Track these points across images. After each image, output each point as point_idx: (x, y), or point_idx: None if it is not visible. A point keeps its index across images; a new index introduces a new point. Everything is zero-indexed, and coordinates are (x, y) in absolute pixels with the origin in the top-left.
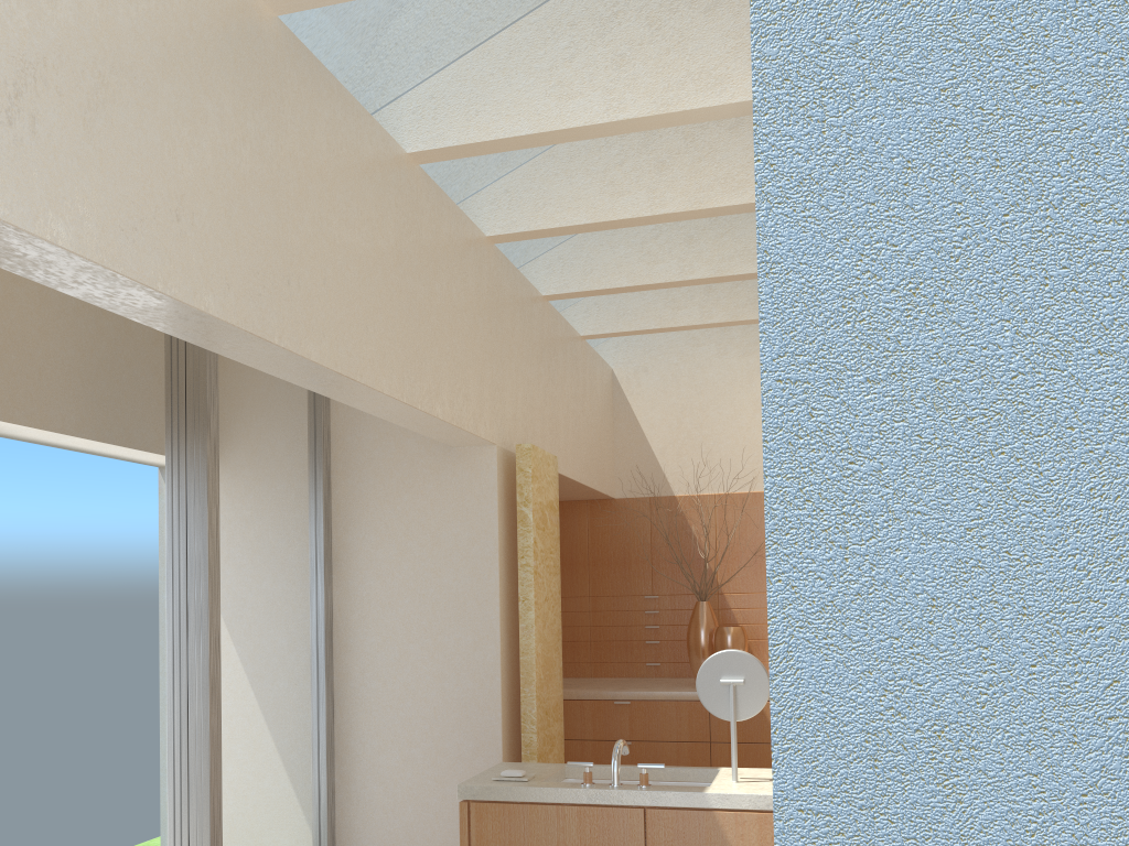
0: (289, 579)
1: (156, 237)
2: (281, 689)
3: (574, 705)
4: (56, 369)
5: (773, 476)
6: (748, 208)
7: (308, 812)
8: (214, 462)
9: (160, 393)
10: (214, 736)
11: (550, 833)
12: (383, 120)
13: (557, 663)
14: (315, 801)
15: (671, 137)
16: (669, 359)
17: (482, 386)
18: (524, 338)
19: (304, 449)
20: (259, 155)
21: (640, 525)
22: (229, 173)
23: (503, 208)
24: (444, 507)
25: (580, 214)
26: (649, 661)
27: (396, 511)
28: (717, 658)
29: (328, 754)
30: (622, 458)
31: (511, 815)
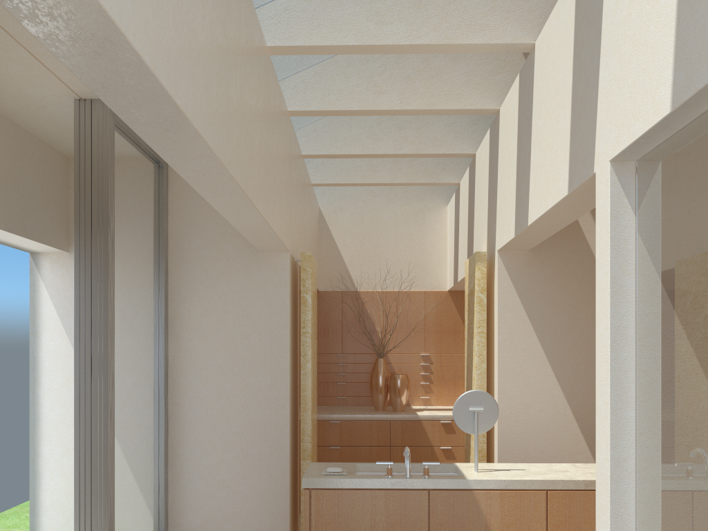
0: (146, 338)
1: (191, 82)
2: (141, 414)
3: None
4: None
5: None
6: (460, 112)
7: (153, 499)
8: (112, 252)
9: (42, 199)
10: (111, 448)
11: (366, 508)
12: None
13: (316, 397)
14: (157, 491)
15: (415, 60)
16: (356, 203)
17: (286, 211)
18: (297, 182)
19: (154, 247)
20: (224, 32)
21: (335, 309)
22: (214, 42)
23: (300, 93)
24: (252, 292)
25: (353, 103)
26: (339, 395)
27: (216, 293)
28: (467, 395)
29: (165, 458)
30: (324, 265)
31: (339, 497)
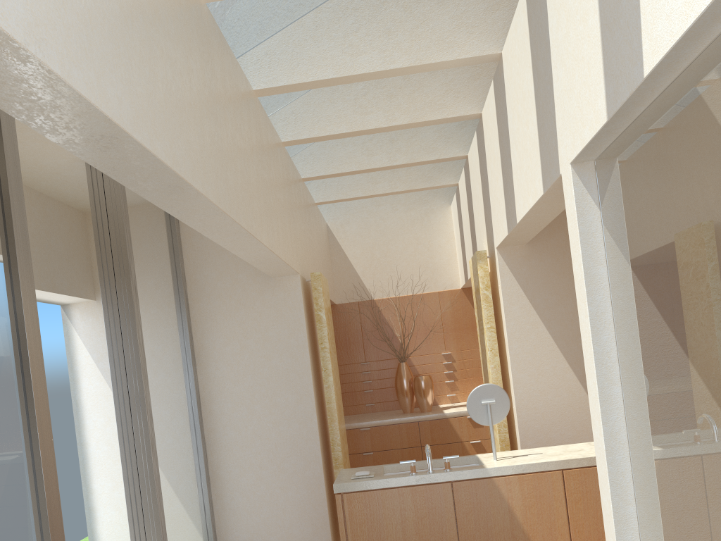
0: (176, 371)
1: (187, 150)
2: (180, 442)
3: None
4: None
5: None
6: (444, 121)
7: (201, 520)
8: (136, 297)
9: (67, 254)
10: (156, 477)
11: (395, 505)
12: None
13: (341, 407)
14: (203, 513)
15: (395, 77)
16: (362, 215)
17: (291, 237)
18: (299, 206)
19: (173, 286)
20: (211, 94)
21: (353, 320)
22: (203, 107)
23: (291, 124)
24: (269, 316)
25: (342, 126)
26: (367, 403)
27: (236, 321)
28: (478, 389)
29: (207, 481)
30: (338, 279)
31: (369, 498)
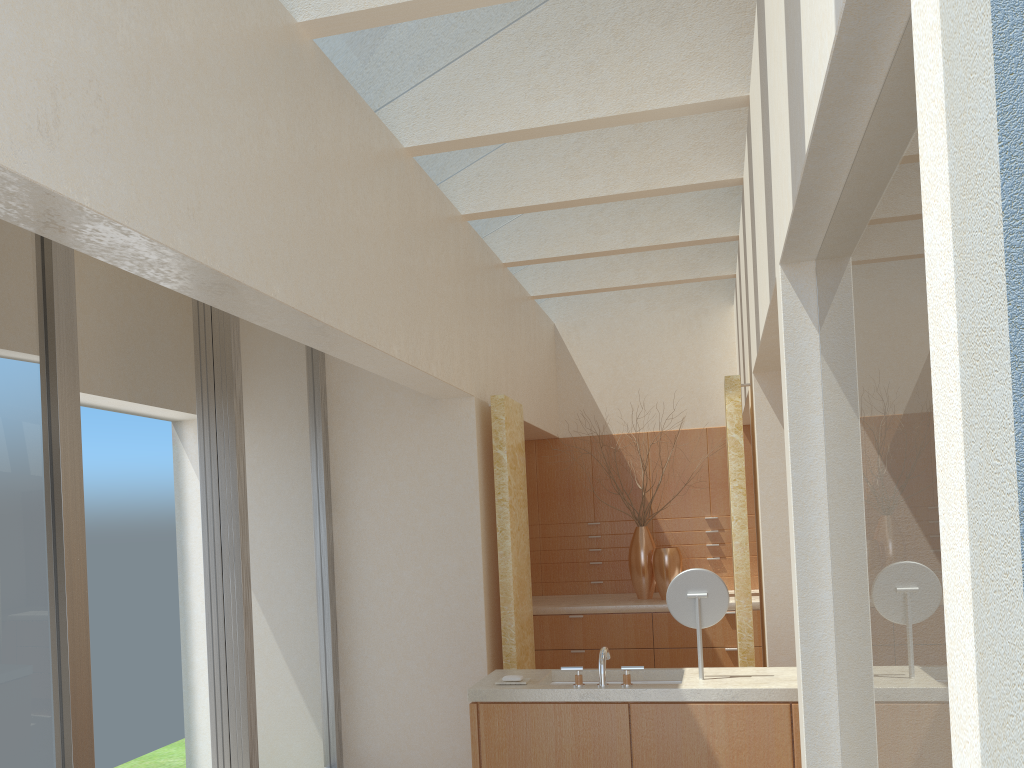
0: (298, 518)
1: (239, 238)
2: (296, 613)
3: (534, 620)
4: (94, 339)
5: (1022, 480)
6: (689, 188)
7: (319, 719)
8: (240, 418)
9: (176, 357)
10: (248, 655)
11: (549, 727)
12: (382, 119)
13: (527, 584)
14: (325, 709)
15: (622, 127)
16: (605, 314)
17: (463, 346)
18: (490, 302)
19: (306, 404)
20: (305, 161)
21: (582, 461)
22: (285, 178)
23: (475, 190)
24: (430, 451)
25: (544, 194)
26: (593, 580)
27: (387, 456)
28: (684, 576)
29: (334, 668)
30: (565, 402)
31: (514, 713)
